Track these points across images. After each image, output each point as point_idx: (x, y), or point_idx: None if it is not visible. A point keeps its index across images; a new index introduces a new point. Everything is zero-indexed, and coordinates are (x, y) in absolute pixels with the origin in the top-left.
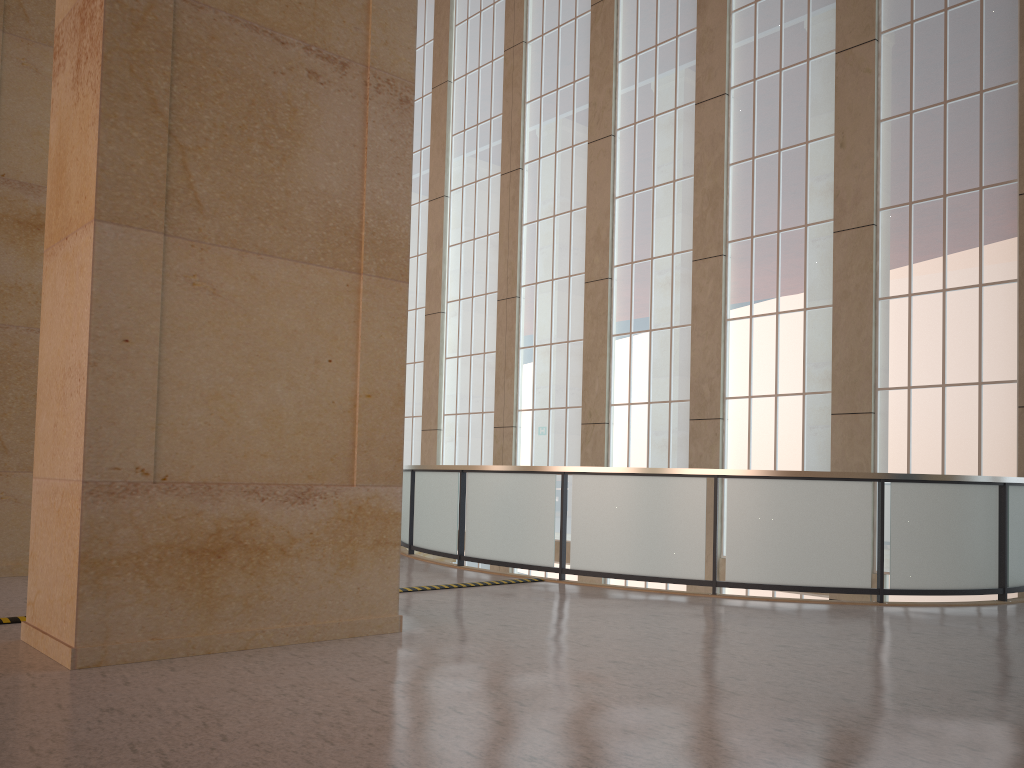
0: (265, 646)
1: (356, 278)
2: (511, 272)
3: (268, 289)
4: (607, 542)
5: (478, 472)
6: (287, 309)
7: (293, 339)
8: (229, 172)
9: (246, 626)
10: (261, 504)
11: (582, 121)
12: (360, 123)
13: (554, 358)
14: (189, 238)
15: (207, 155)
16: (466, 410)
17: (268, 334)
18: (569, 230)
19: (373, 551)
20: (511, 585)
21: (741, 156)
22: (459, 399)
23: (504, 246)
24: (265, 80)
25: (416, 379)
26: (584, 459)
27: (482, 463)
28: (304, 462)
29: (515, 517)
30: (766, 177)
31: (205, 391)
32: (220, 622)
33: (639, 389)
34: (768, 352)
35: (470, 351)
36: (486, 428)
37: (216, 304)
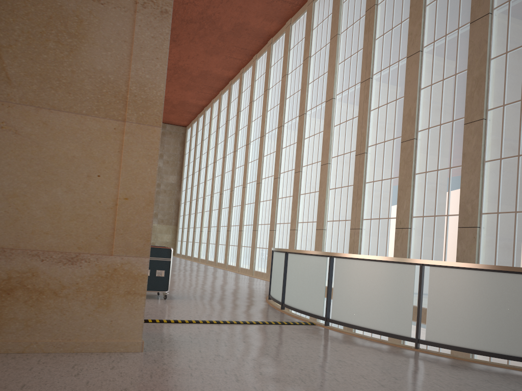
0: (37, 352)
1: (122, 124)
2: (363, 138)
3: (55, 131)
4: (352, 304)
5: (292, 253)
6: (68, 143)
7: (72, 162)
8: (31, 60)
9: (26, 338)
10: (41, 263)
11: (404, 45)
12: (130, 27)
13: (383, 188)
14: (0, 100)
15: (16, 50)
16: (338, 219)
17: (53, 158)
18: (394, 111)
19: (124, 298)
20: (287, 325)
21: (498, 52)
22: (335, 212)
23: (360, 124)
24: (60, 3)
25: (315, 201)
26: (396, 250)
27: (344, 249)
28: (76, 238)
29: (306, 282)
30: (515, 64)
31: (6, 192)
32: (7, 334)
33: (429, 207)
34: (511, 182)
35: (341, 185)
36: (347, 229)
37: (17, 139)
